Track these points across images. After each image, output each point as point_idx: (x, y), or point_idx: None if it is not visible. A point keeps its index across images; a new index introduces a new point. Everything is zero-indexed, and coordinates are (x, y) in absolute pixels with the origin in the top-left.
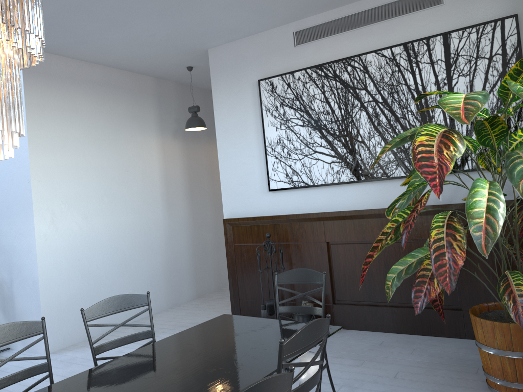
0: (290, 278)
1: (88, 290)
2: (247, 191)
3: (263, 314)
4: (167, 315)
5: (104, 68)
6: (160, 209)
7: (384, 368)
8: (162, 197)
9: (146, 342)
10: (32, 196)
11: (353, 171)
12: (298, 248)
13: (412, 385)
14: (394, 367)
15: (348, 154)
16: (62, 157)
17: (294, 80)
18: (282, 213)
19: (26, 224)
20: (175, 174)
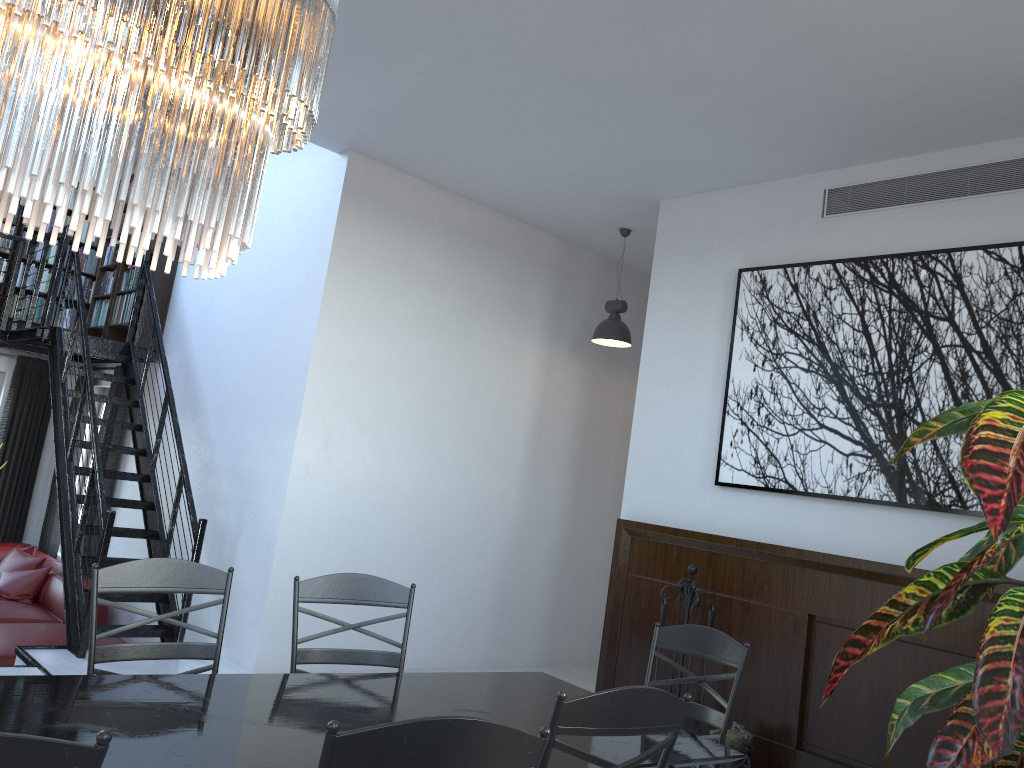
0: (682, 642)
1: None
2: (675, 476)
3: None
4: None
5: (476, 207)
6: (515, 475)
7: None
8: (524, 456)
9: None
10: (305, 396)
11: (893, 481)
12: (748, 613)
13: None
14: None
15: (887, 444)
16: (368, 342)
17: (808, 281)
18: (731, 533)
19: (283, 441)
20: (559, 420)
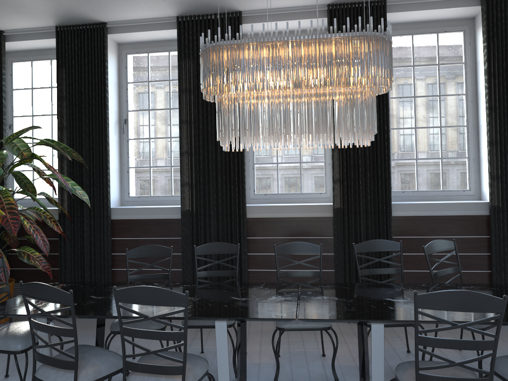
0: None
1: None
2: None
3: None
4: None
5: None
6: None
7: None
8: None
9: None
10: None
11: None
12: None
13: None
14: None
15: None
16: None
17: None
18: None
19: None
20: None
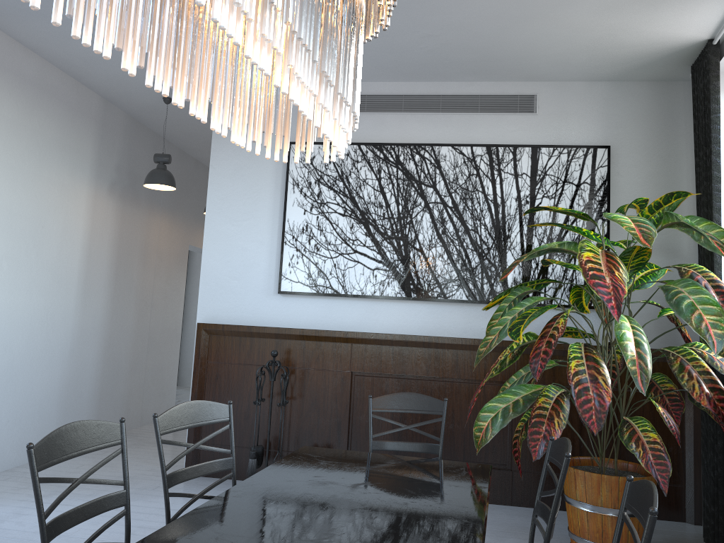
0: (392, 405)
1: None
2: (243, 289)
3: (252, 464)
4: (62, 464)
5: (43, 62)
6: (74, 295)
7: None
8: (79, 278)
9: None
10: None
11: (403, 284)
12: (309, 377)
13: None
14: None
15: (399, 262)
16: None
17: None
18: (291, 325)
19: None
20: (102, 247)
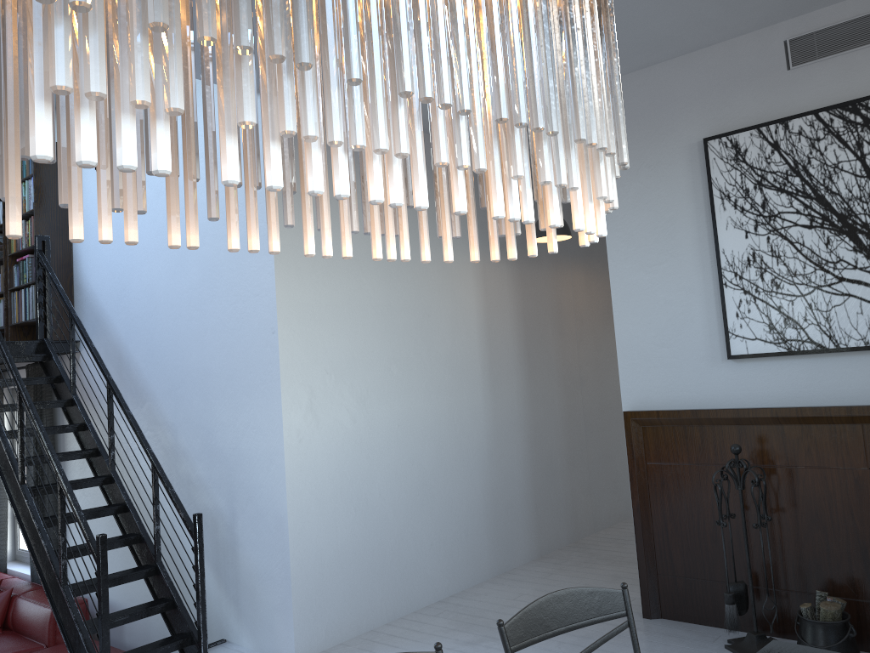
0: None
1: (365, 539)
2: (677, 358)
3: (730, 613)
4: (498, 593)
5: None
6: (480, 387)
7: None
8: (483, 366)
9: (485, 652)
10: (280, 359)
11: None
12: (799, 479)
13: None
14: None
15: None
16: (326, 288)
17: (790, 136)
18: (757, 403)
19: (265, 411)
20: (503, 324)
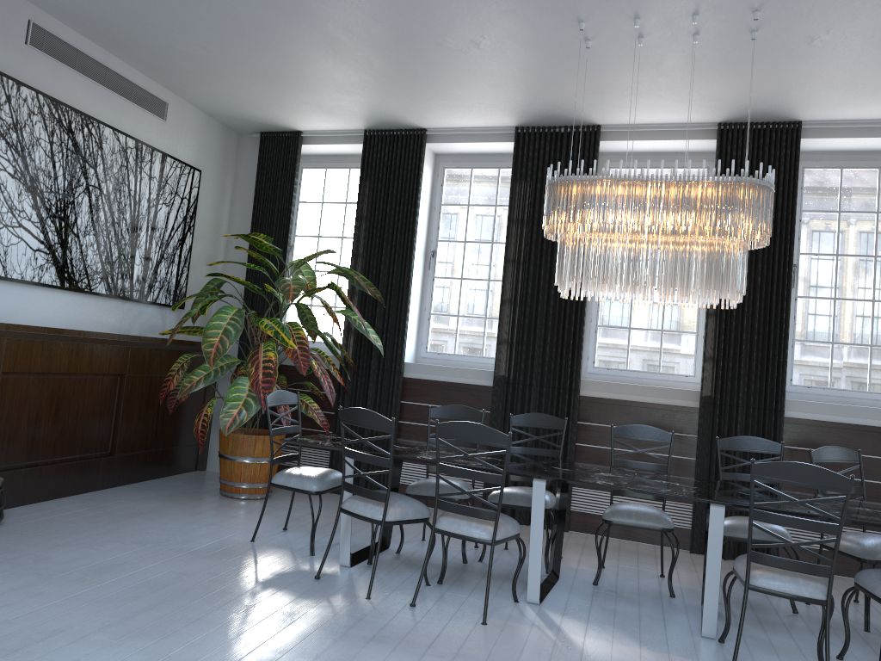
0: (274, 401)
1: None
2: None
3: None
4: None
5: None
6: None
7: (170, 513)
8: None
9: None
10: None
11: (59, 271)
12: None
13: (219, 511)
14: (170, 510)
15: (59, 245)
16: None
17: (19, 98)
18: None
19: None
20: None
